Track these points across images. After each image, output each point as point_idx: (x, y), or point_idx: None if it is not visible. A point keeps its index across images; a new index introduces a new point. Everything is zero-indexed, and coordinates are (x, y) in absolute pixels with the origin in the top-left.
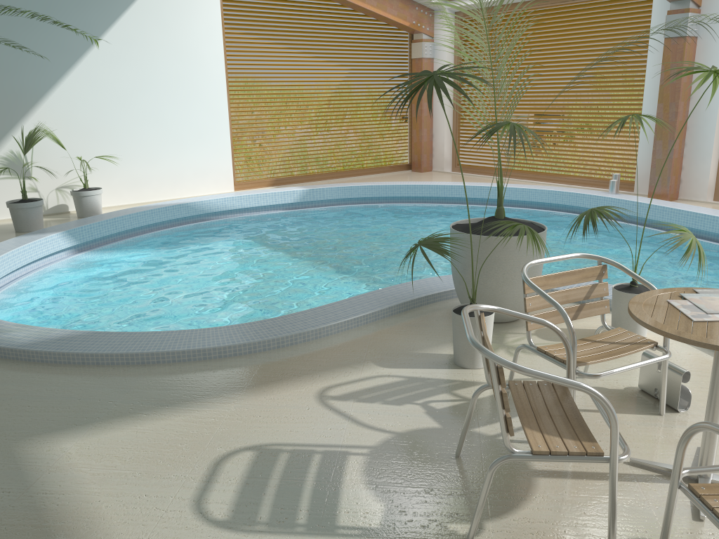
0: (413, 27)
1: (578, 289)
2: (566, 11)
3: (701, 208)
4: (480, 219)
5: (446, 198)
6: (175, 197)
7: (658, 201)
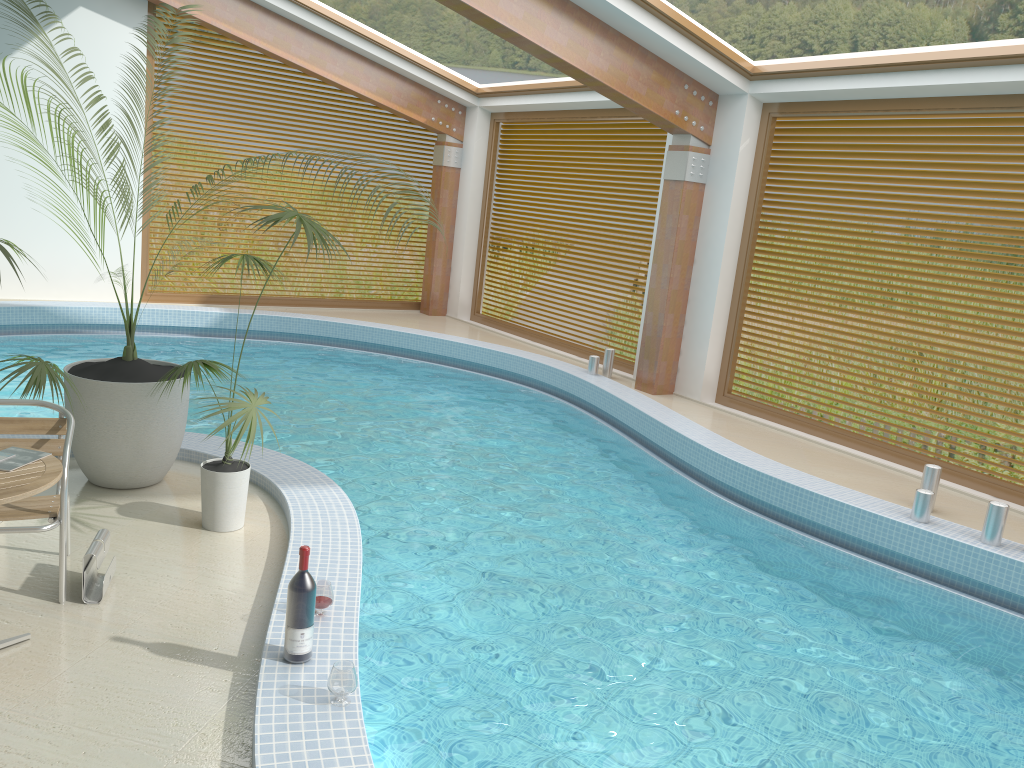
0: (431, 124)
1: (16, 441)
2: (601, 130)
3: (659, 406)
4: (146, 360)
5: (412, 351)
6: (51, 298)
7: (624, 391)
